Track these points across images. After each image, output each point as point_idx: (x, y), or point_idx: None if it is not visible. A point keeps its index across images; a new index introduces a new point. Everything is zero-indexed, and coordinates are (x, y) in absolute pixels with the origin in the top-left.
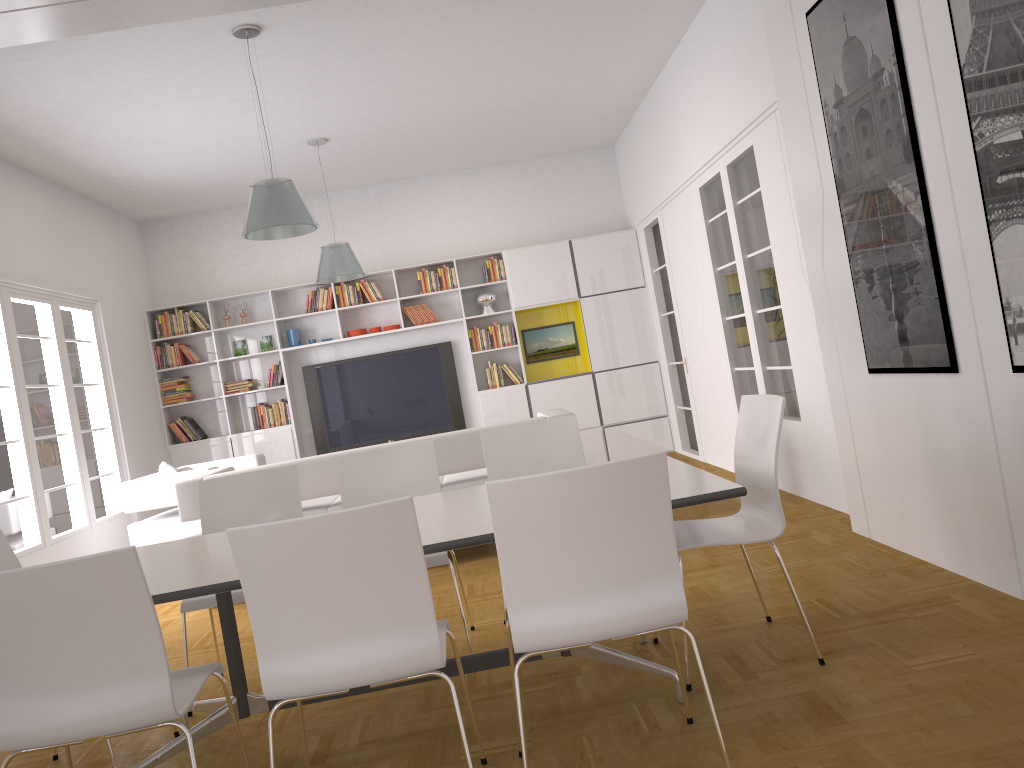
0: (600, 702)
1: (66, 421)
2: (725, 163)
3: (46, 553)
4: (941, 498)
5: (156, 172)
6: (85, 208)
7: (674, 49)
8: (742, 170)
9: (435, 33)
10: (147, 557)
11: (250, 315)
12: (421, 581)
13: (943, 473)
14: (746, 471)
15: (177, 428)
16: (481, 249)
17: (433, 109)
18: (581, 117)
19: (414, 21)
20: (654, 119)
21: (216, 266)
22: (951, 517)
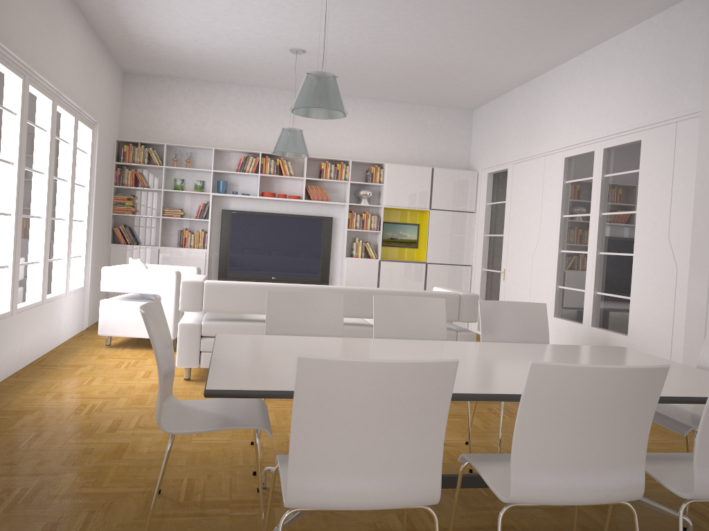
0: (617, 528)
1: (66, 210)
2: (603, 146)
3: (42, 309)
4: None
5: (169, 39)
6: (102, 51)
7: (572, 58)
8: (618, 154)
9: None
10: (274, 347)
11: (192, 162)
12: (645, 431)
13: None
14: None
15: (119, 232)
16: (367, 158)
17: (391, 52)
18: (473, 85)
19: None
20: (529, 101)
21: (174, 120)
22: None
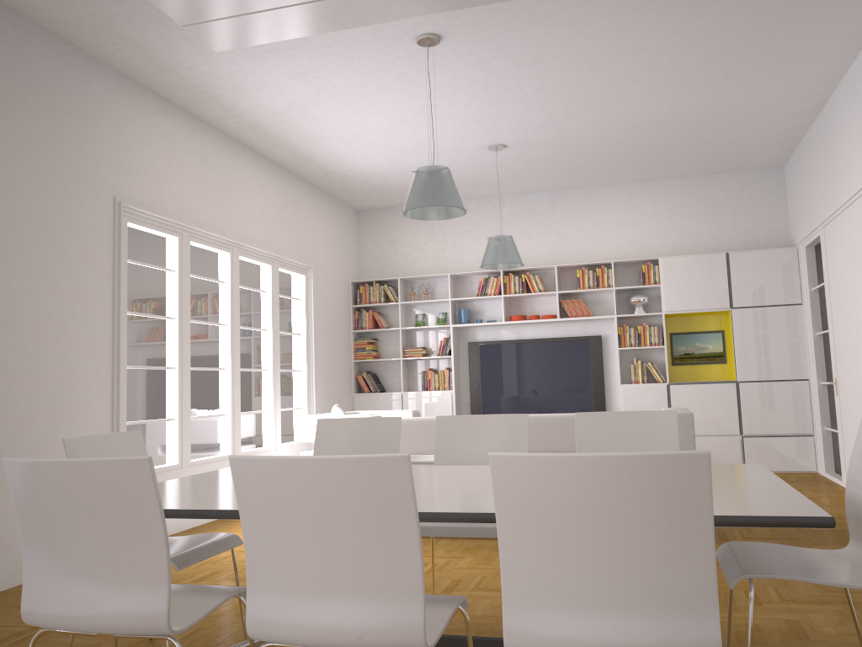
0: None
1: (269, 360)
2: None
3: None
4: None
5: (366, 167)
6: (313, 194)
7: (850, 64)
8: None
9: (598, 44)
10: None
11: (432, 293)
12: (412, 549)
13: None
14: (858, 501)
15: (362, 380)
16: (640, 255)
17: (600, 120)
18: (748, 135)
19: (577, 31)
20: (824, 137)
21: (410, 250)
22: None
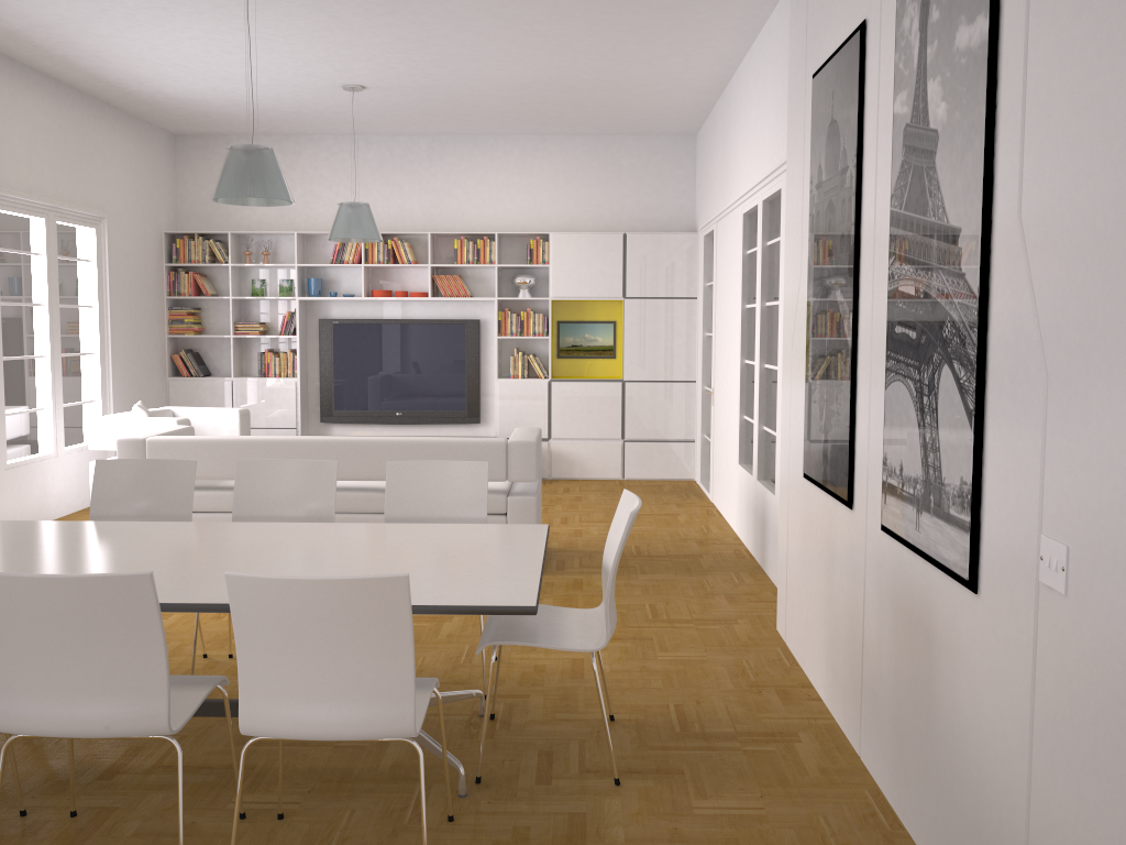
0: (392, 775)
1: (45, 343)
2: (762, 197)
3: None
4: (828, 628)
5: (181, 92)
6: (106, 116)
7: (745, 54)
8: (775, 210)
9: (462, 5)
10: None
11: (274, 254)
12: (157, 651)
13: (832, 604)
14: (607, 569)
15: (180, 361)
16: (530, 225)
17: (478, 74)
18: (651, 104)
19: None
20: (724, 122)
21: None
22: (831, 650)
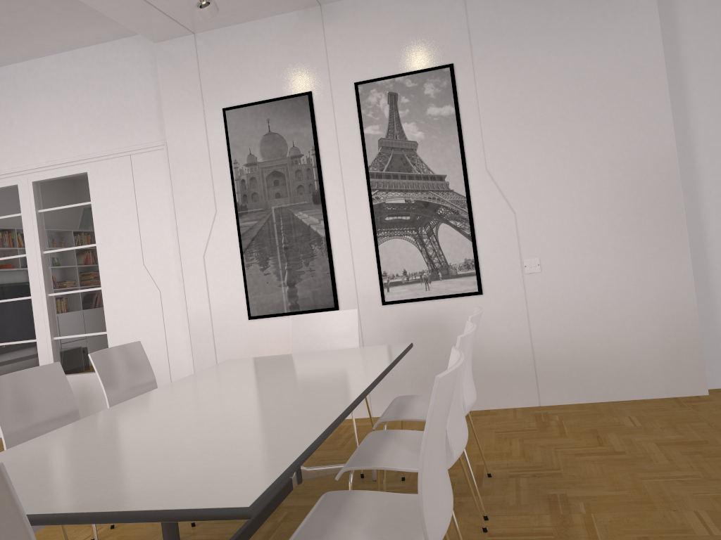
0: None
1: None
2: (32, 179)
3: None
4: None
5: None
6: None
7: None
8: (54, 188)
9: None
10: (31, 476)
11: None
12: None
13: None
14: None
15: None
16: None
17: None
18: None
19: None
20: None
21: None
22: None
